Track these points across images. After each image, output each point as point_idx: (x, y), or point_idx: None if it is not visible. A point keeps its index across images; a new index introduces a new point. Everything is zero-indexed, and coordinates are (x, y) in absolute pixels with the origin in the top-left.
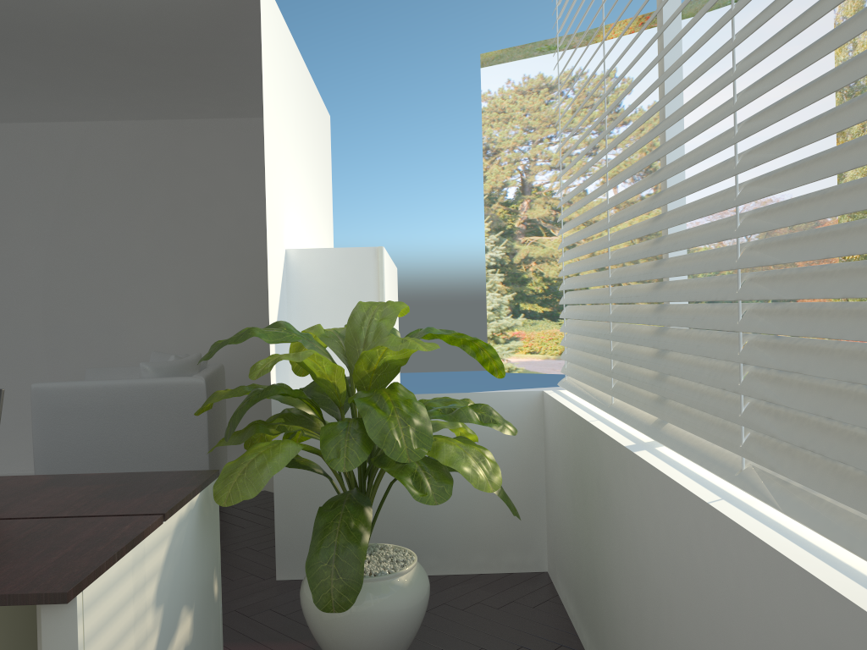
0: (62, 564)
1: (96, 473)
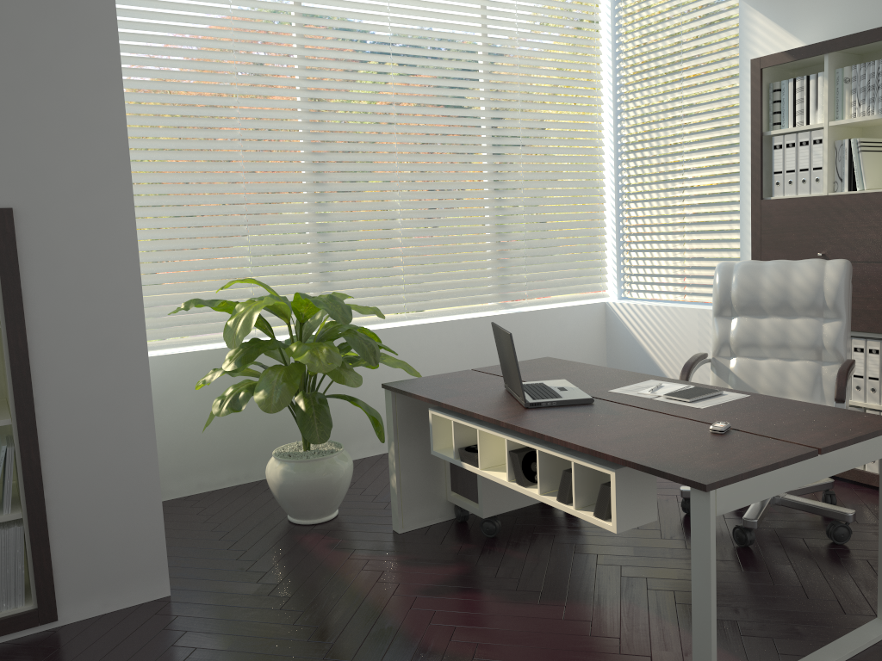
0: (535, 362)
1: (423, 396)
